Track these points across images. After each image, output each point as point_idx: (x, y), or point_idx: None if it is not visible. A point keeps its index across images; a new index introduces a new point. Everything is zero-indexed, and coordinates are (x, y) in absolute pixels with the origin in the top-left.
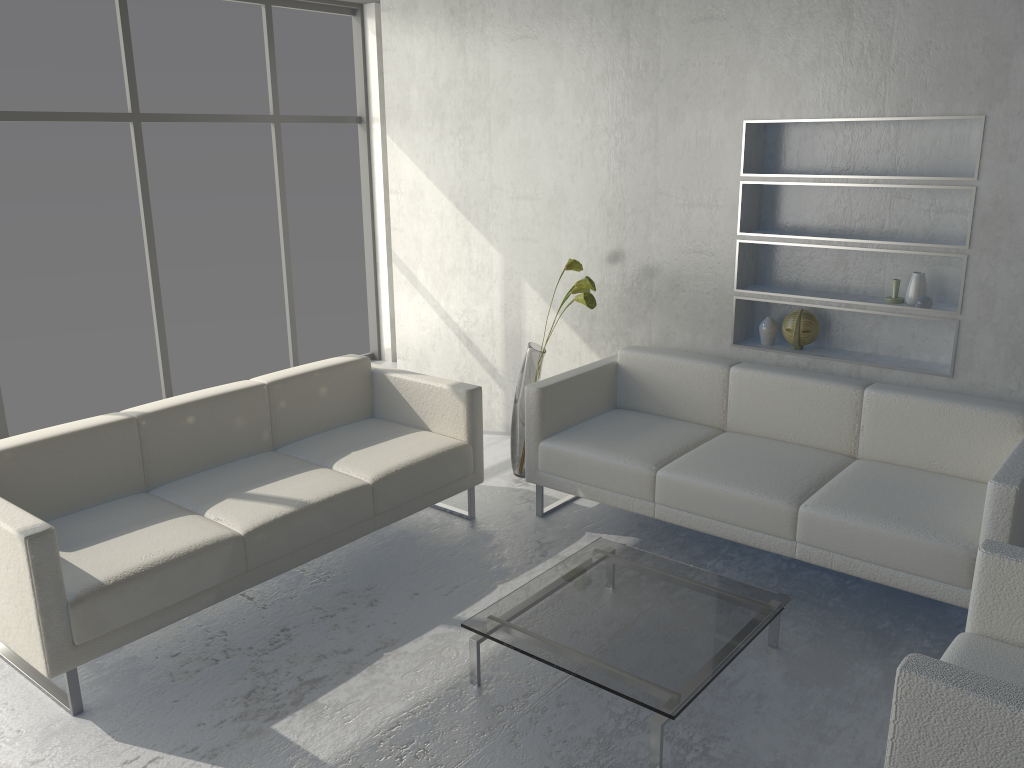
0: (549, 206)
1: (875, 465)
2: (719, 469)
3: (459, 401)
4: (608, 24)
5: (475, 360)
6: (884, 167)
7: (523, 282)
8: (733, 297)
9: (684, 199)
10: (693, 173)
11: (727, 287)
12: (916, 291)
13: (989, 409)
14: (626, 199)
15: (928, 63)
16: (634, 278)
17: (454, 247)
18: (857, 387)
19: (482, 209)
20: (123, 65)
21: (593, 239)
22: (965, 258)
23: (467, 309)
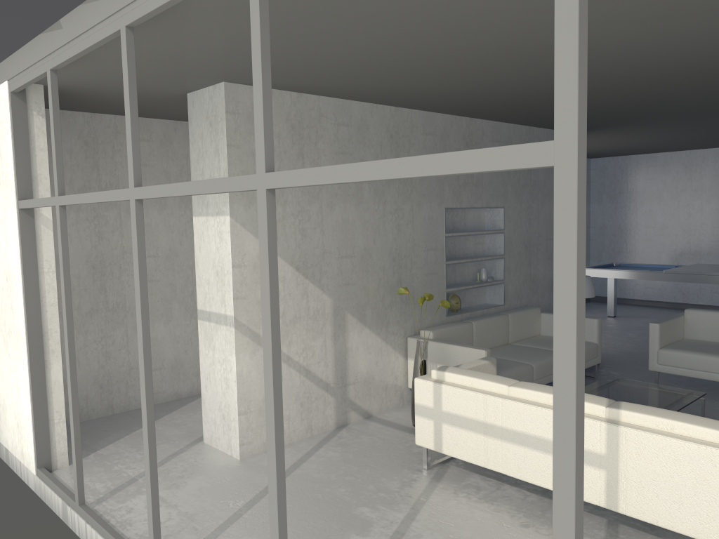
0: (361, 260)
1: (522, 342)
2: (534, 356)
3: (493, 366)
4: (389, 154)
5: (313, 384)
6: (462, 227)
7: (346, 314)
8: (445, 292)
9: (425, 247)
10: (428, 234)
11: (443, 288)
12: (487, 275)
13: (534, 308)
14: (401, 250)
15: (491, 187)
16: (406, 294)
17: (294, 301)
18: (507, 314)
19: (317, 268)
20: (133, 126)
21: (386, 276)
22: (504, 259)
23: (306, 346)
